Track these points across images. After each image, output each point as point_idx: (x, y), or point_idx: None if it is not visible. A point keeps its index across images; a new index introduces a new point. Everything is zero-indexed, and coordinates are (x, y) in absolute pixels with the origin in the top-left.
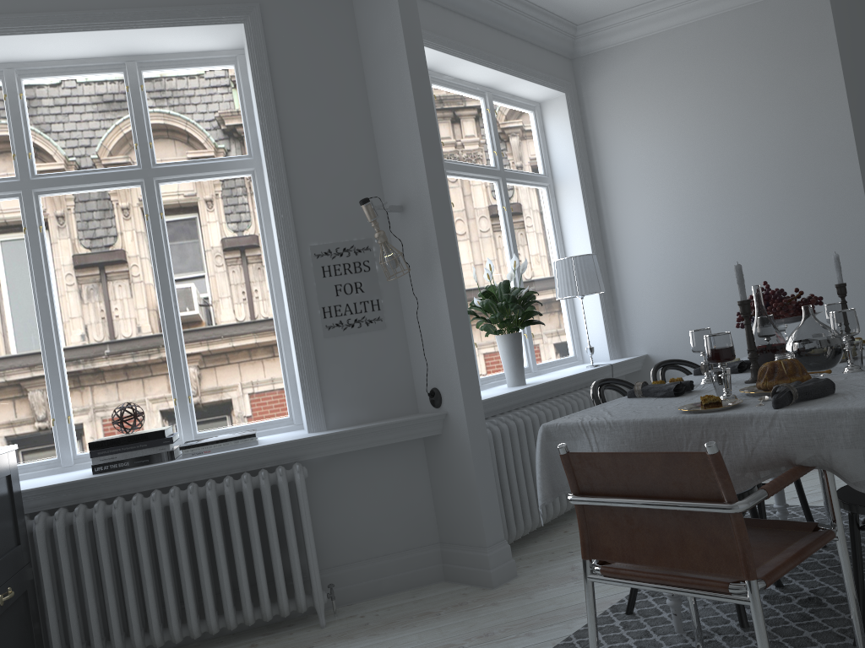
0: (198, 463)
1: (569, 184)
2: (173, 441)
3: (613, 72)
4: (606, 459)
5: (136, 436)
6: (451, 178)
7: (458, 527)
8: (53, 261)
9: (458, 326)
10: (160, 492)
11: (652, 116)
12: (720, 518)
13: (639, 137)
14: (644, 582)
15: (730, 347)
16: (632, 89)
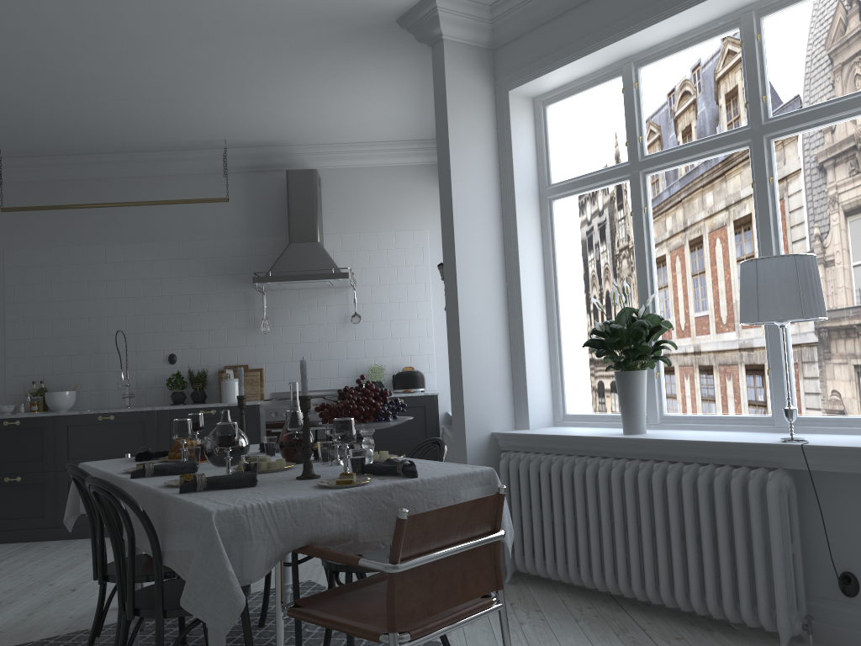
0: None
1: None
2: None
3: None
4: None
5: None
6: (659, 173)
7: None
8: None
9: (453, 366)
10: None
11: None
12: None
13: None
14: None
15: None
16: None
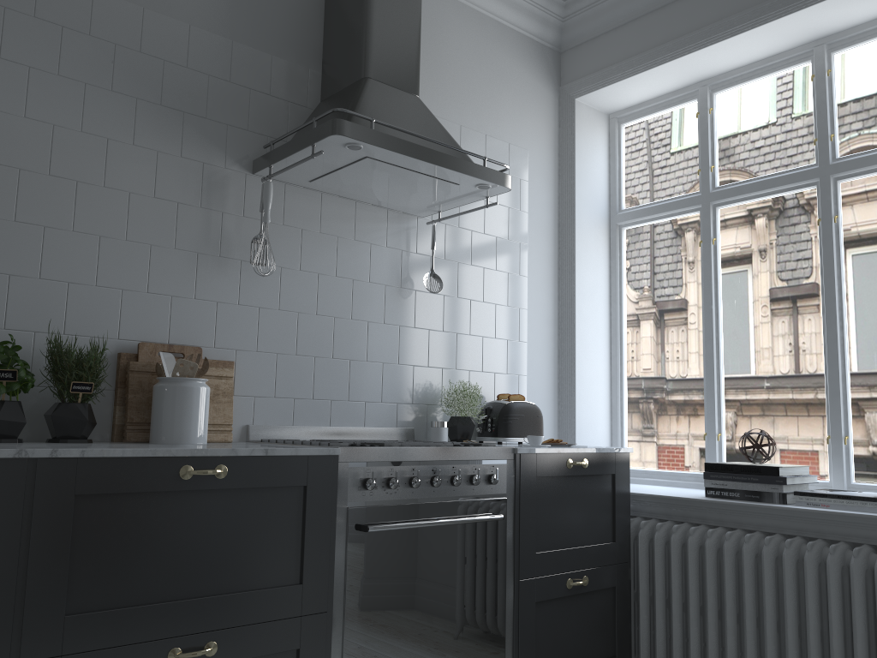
0: (806, 516)
1: None
2: (790, 483)
3: None
4: None
5: (748, 467)
6: None
7: None
8: (723, 274)
9: None
10: (761, 536)
11: None
12: None
13: None
14: None
15: None
16: None
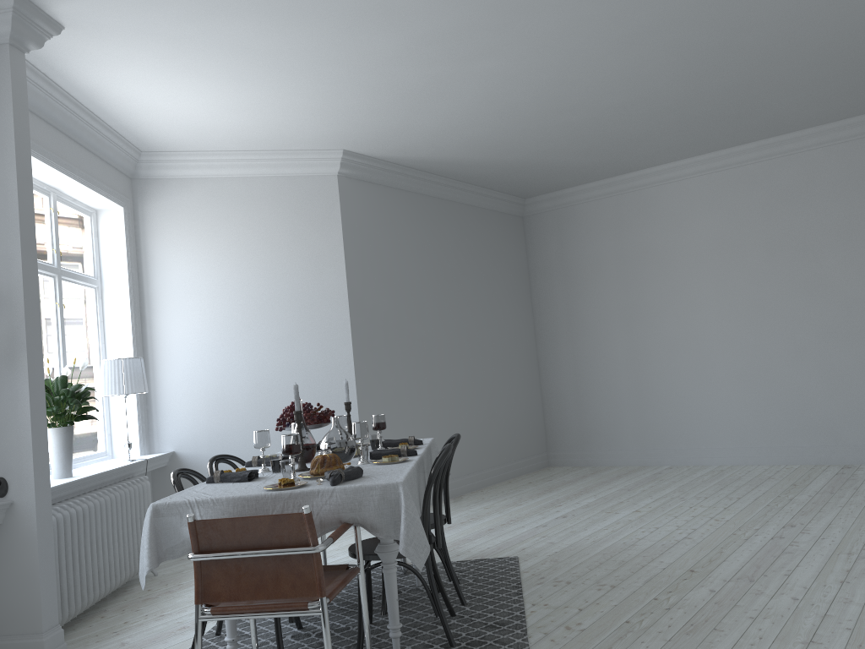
0: None
1: (118, 289)
2: None
3: (169, 199)
4: (227, 523)
5: None
6: None
7: (9, 617)
8: None
9: (37, 417)
10: None
11: (199, 243)
12: (306, 557)
13: (187, 259)
14: (246, 613)
15: (299, 444)
16: (184, 218)
